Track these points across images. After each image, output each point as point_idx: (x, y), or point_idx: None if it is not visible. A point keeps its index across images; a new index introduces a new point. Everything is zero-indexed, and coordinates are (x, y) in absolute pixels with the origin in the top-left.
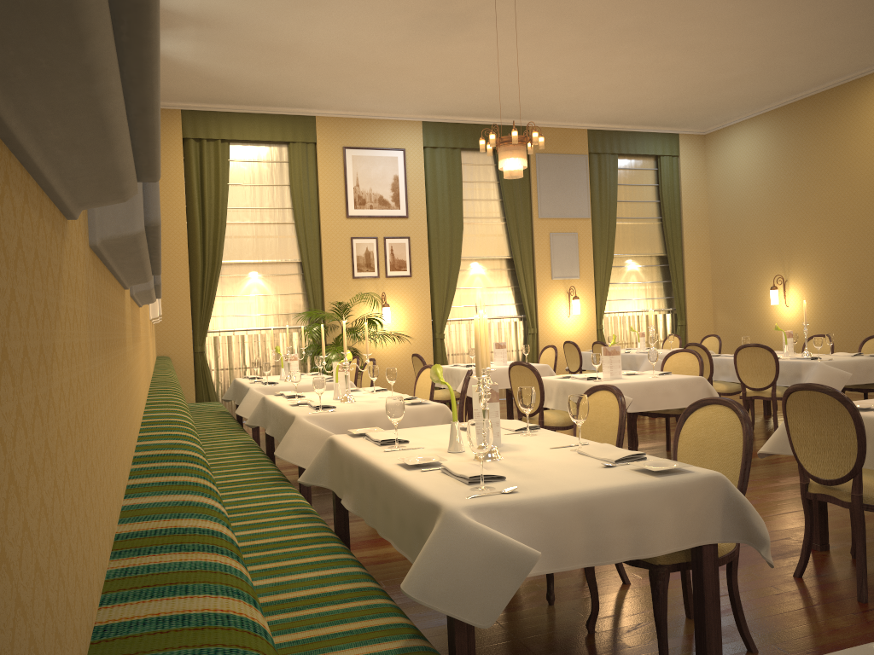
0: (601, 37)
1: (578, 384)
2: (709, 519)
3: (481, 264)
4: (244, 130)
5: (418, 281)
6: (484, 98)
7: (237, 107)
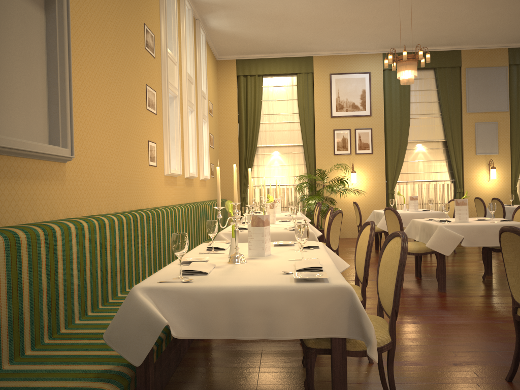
0: None
1: (430, 224)
2: (338, 319)
3: (423, 145)
4: (270, 68)
5: (377, 157)
6: (420, 33)
7: (266, 55)
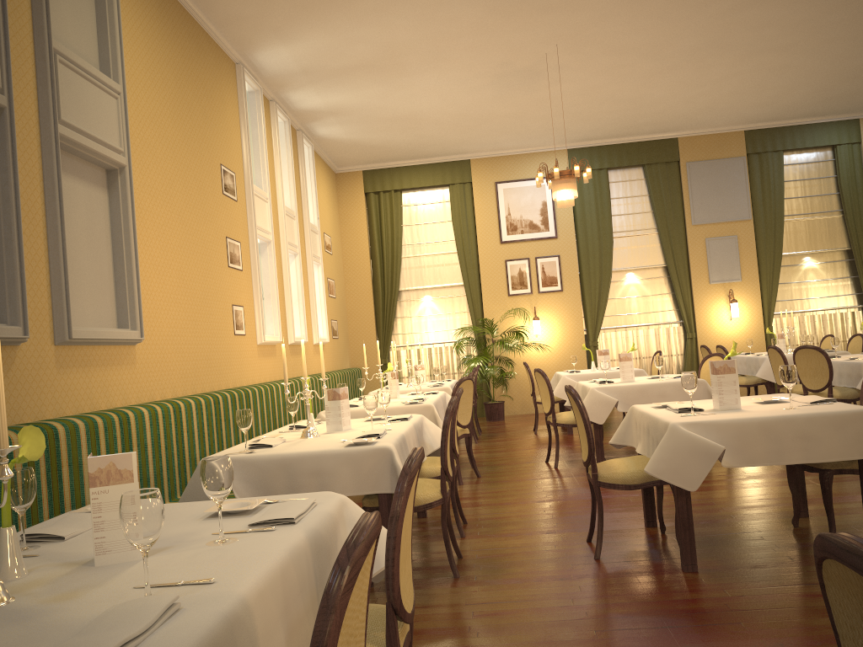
0: (677, 59)
1: (586, 387)
2: (382, 477)
3: (635, 274)
4: (411, 179)
5: (569, 295)
6: (612, 122)
7: (405, 162)
